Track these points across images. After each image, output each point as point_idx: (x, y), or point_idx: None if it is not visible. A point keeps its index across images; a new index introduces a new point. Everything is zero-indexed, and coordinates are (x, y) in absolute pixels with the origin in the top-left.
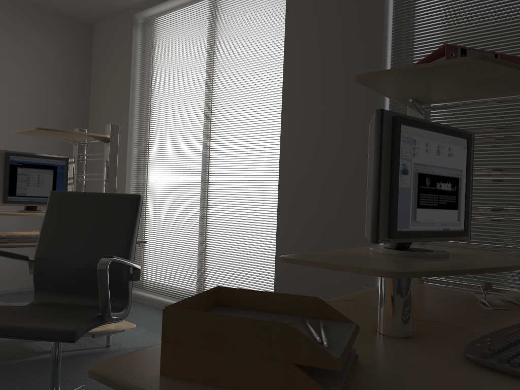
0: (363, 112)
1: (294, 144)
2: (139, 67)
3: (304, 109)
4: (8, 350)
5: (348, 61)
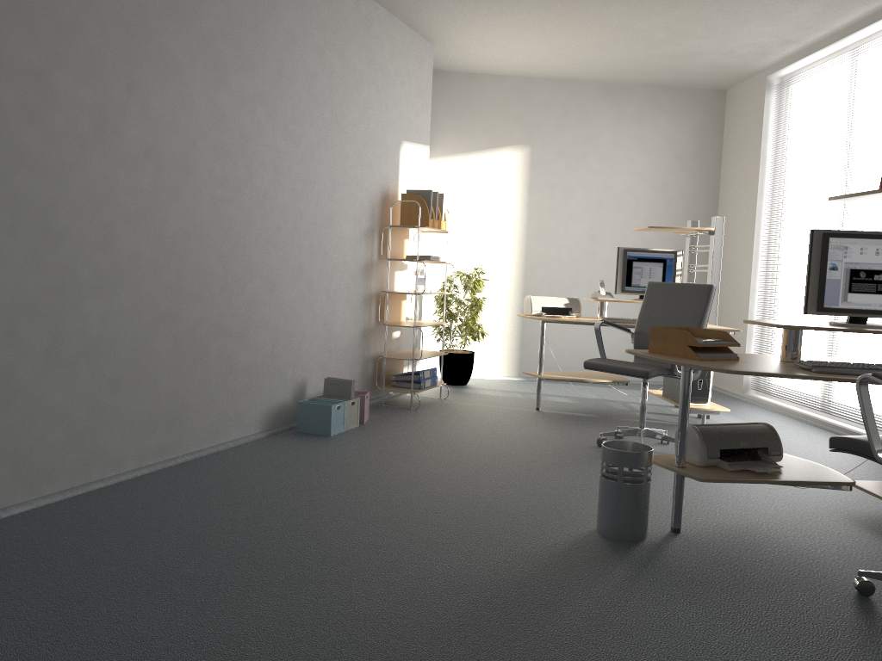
0: None
1: None
2: (771, 137)
3: None
4: (621, 413)
5: None
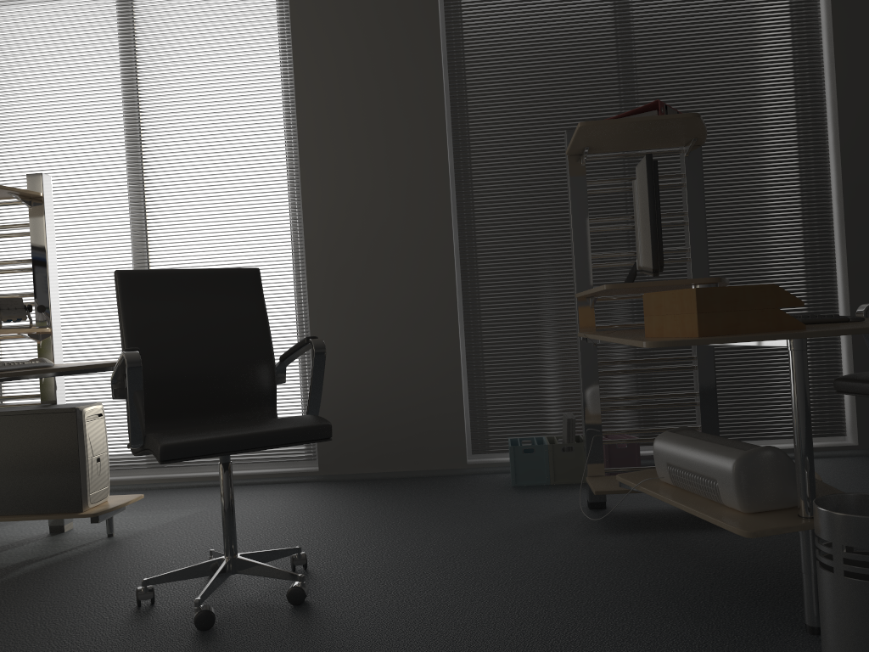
0: (426, 165)
1: (327, 208)
2: None
3: (338, 160)
4: None
5: (398, 100)
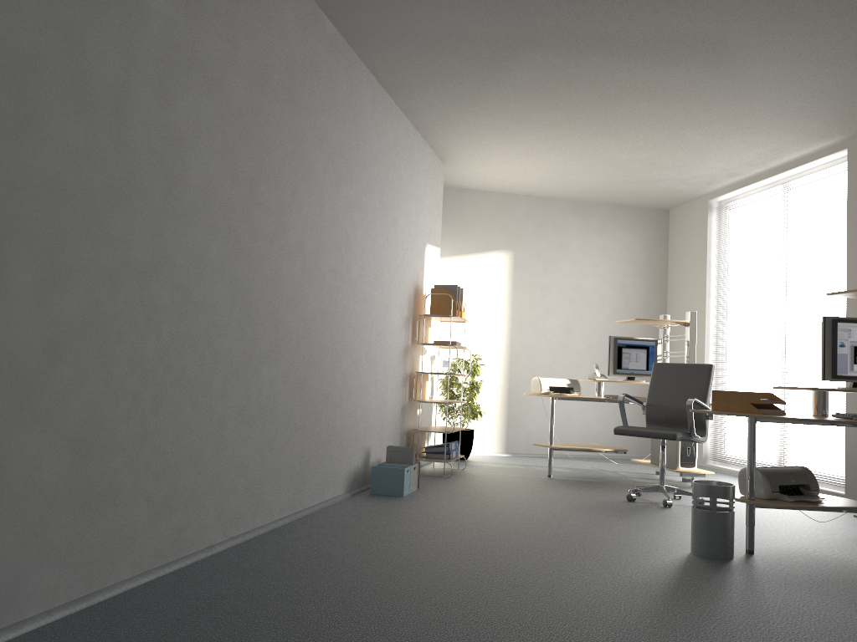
0: None
1: None
2: (715, 248)
3: None
4: (620, 479)
5: None
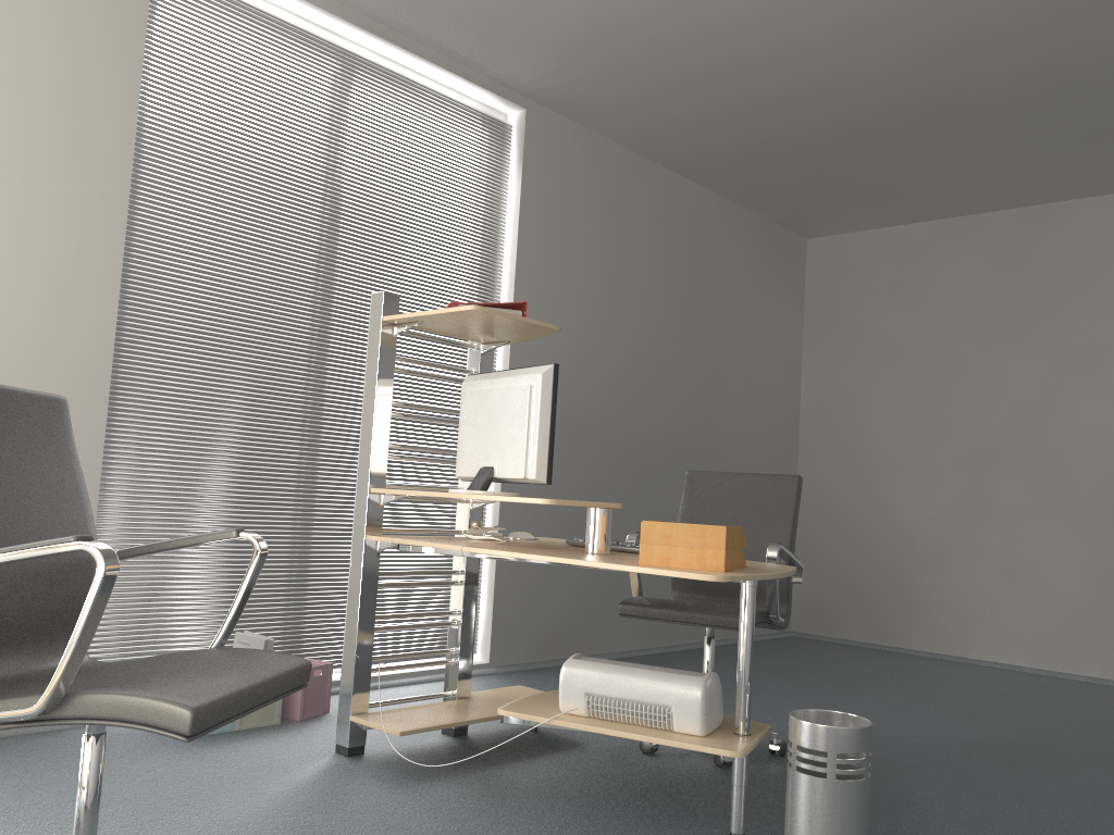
0: (90, 255)
1: None
2: None
3: None
4: None
5: (63, 146)
